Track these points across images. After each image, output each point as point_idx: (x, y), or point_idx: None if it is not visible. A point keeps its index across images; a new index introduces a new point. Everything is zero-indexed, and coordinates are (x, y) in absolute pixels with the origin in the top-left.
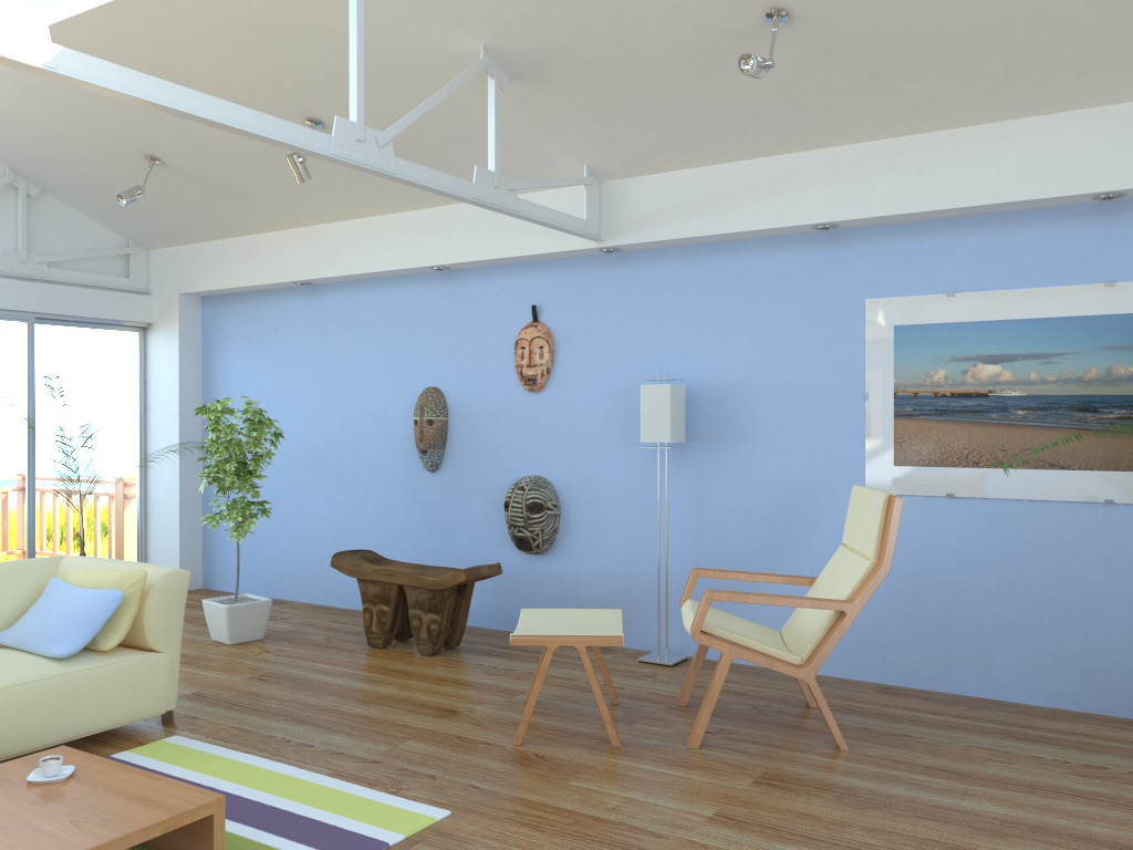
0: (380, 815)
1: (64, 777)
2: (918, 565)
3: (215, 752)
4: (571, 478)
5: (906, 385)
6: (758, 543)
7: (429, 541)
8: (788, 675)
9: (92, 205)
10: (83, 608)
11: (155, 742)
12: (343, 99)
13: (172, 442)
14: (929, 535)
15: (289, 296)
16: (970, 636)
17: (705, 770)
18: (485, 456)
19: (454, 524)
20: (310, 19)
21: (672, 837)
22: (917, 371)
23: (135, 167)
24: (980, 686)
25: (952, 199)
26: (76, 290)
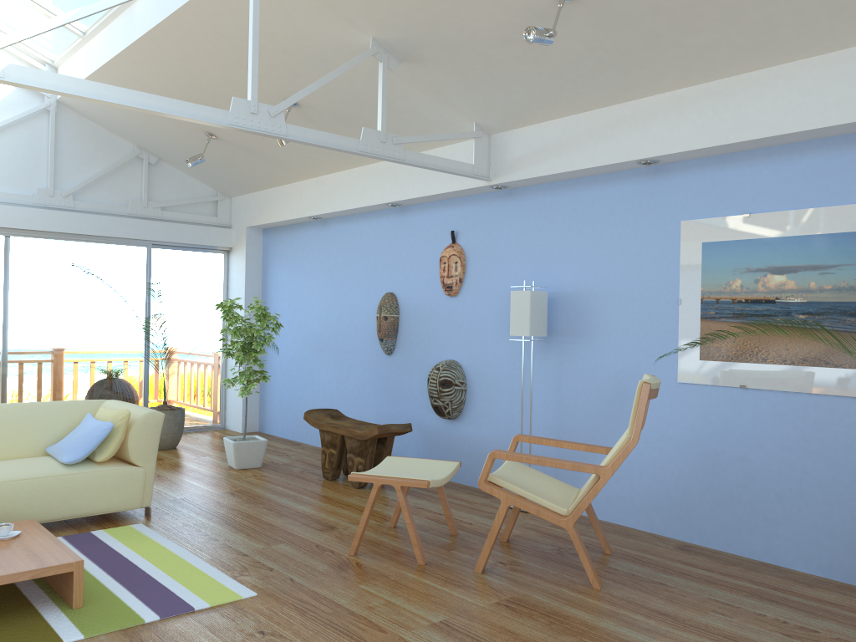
0: (208, 589)
1: (8, 537)
2: (717, 444)
3: (152, 536)
4: (474, 362)
5: (710, 292)
6: (598, 420)
7: (386, 406)
8: (613, 528)
9: (189, 168)
10: (89, 432)
11: (124, 526)
12: (302, 85)
13: None
14: (726, 419)
15: (310, 227)
16: (757, 509)
17: (468, 590)
18: (420, 344)
19: (401, 394)
20: (261, 30)
21: (390, 633)
22: (719, 280)
23: (203, 141)
24: (764, 552)
25: (739, 134)
26: (179, 225)
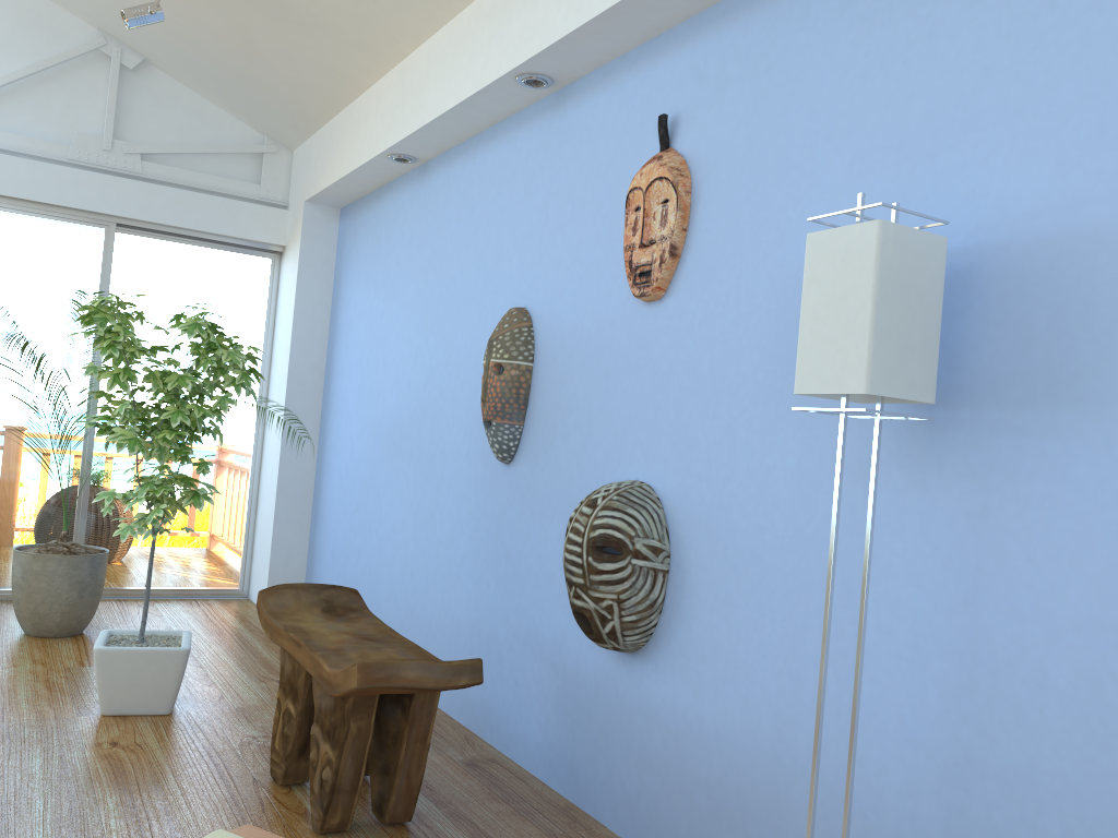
0: None
1: None
2: None
3: None
4: (694, 492)
5: None
6: None
7: (491, 591)
8: None
9: (199, 79)
10: None
11: None
12: None
13: (280, 404)
14: None
15: (402, 187)
16: None
17: None
18: (571, 437)
19: (522, 564)
20: None
21: None
22: None
23: None
24: None
25: None
26: (176, 192)
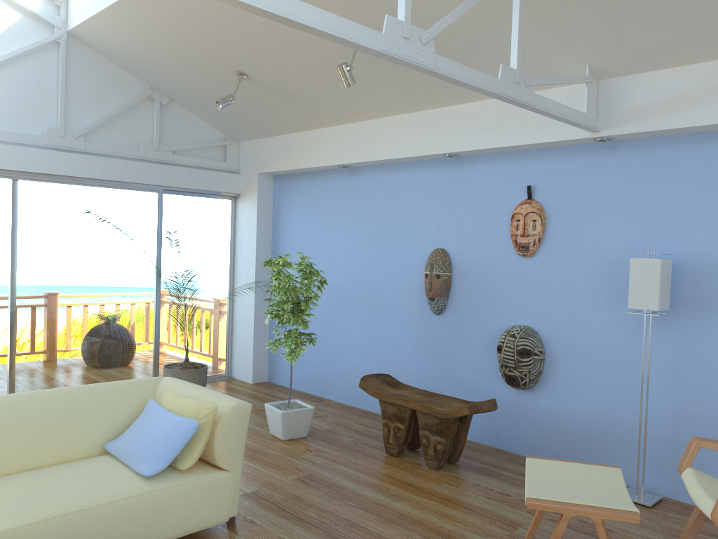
0: None
1: None
2: None
3: None
4: (556, 330)
5: None
6: None
7: (433, 368)
8: None
9: (202, 110)
10: (167, 433)
11: None
12: (384, 16)
13: (250, 278)
14: None
15: (333, 175)
16: None
17: None
18: (481, 306)
19: (453, 356)
20: None
21: None
22: None
23: (229, 81)
24: None
25: None
26: (190, 170)
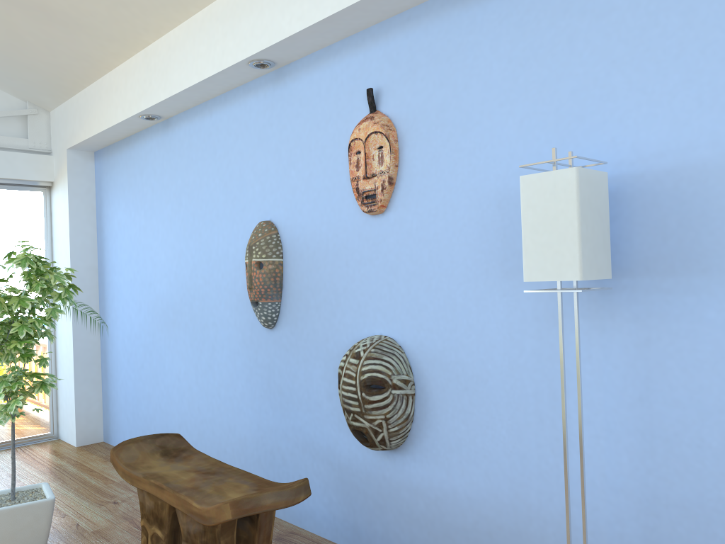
0: None
1: None
2: None
3: None
4: (428, 340)
5: None
6: None
7: (270, 416)
8: None
9: None
10: None
11: None
12: None
13: None
14: None
15: (148, 136)
16: None
17: None
18: (322, 308)
19: (293, 396)
20: None
21: None
22: None
23: None
24: None
25: None
26: None
